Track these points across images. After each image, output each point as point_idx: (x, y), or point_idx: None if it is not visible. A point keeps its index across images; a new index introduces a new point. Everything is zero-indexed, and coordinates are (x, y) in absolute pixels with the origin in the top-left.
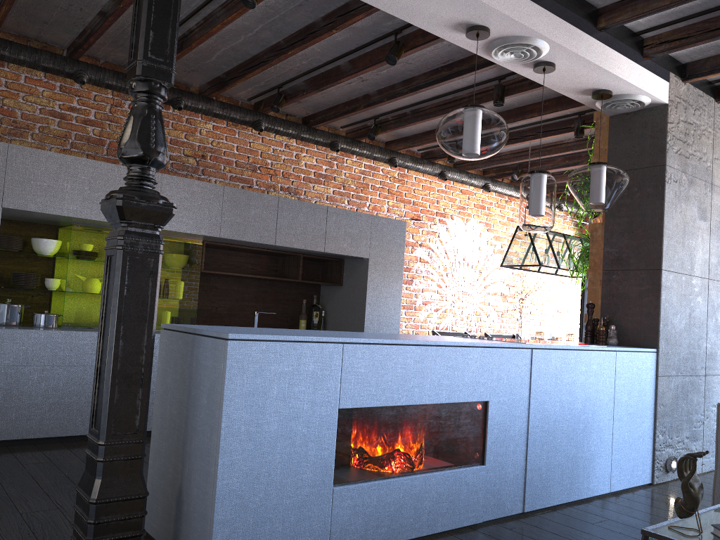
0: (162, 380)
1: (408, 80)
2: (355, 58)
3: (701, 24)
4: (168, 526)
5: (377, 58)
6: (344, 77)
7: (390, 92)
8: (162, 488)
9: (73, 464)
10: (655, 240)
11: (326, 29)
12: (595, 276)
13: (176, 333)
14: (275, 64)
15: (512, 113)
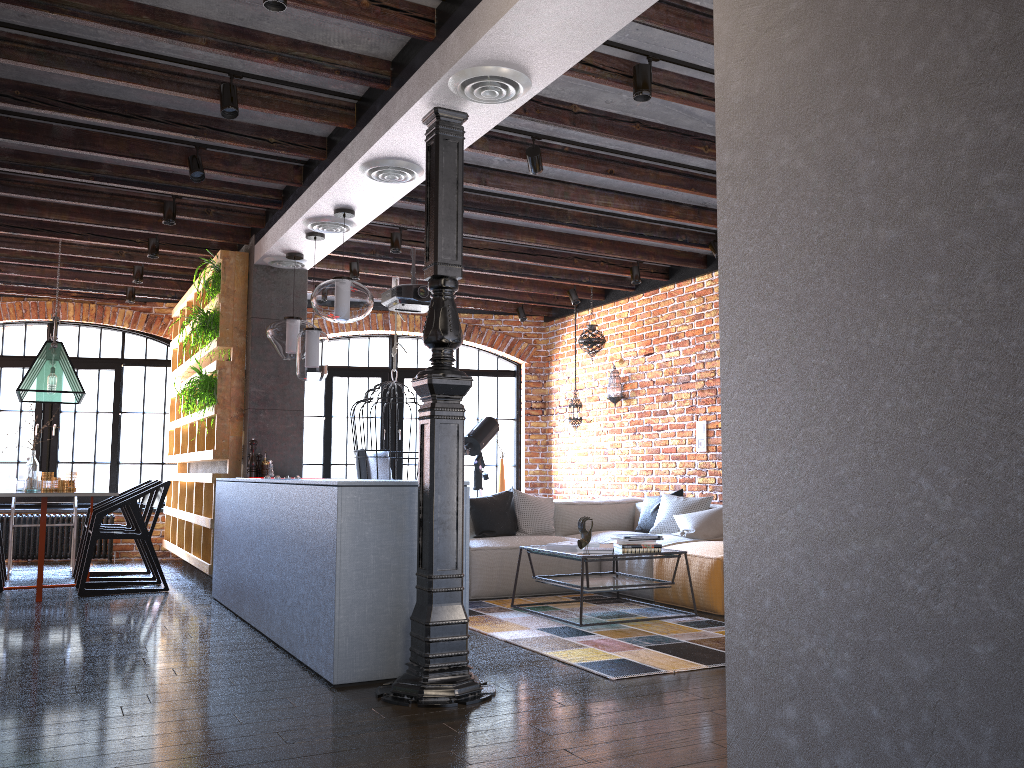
0: (353, 534)
1: (90, 163)
2: (95, 133)
3: (366, 227)
4: (392, 657)
5: (143, 153)
6: (70, 148)
7: (51, 164)
8: (373, 630)
9: (6, 723)
10: (299, 385)
11: (182, 129)
12: (225, 413)
13: (378, 488)
14: (36, 111)
15: (110, 215)
